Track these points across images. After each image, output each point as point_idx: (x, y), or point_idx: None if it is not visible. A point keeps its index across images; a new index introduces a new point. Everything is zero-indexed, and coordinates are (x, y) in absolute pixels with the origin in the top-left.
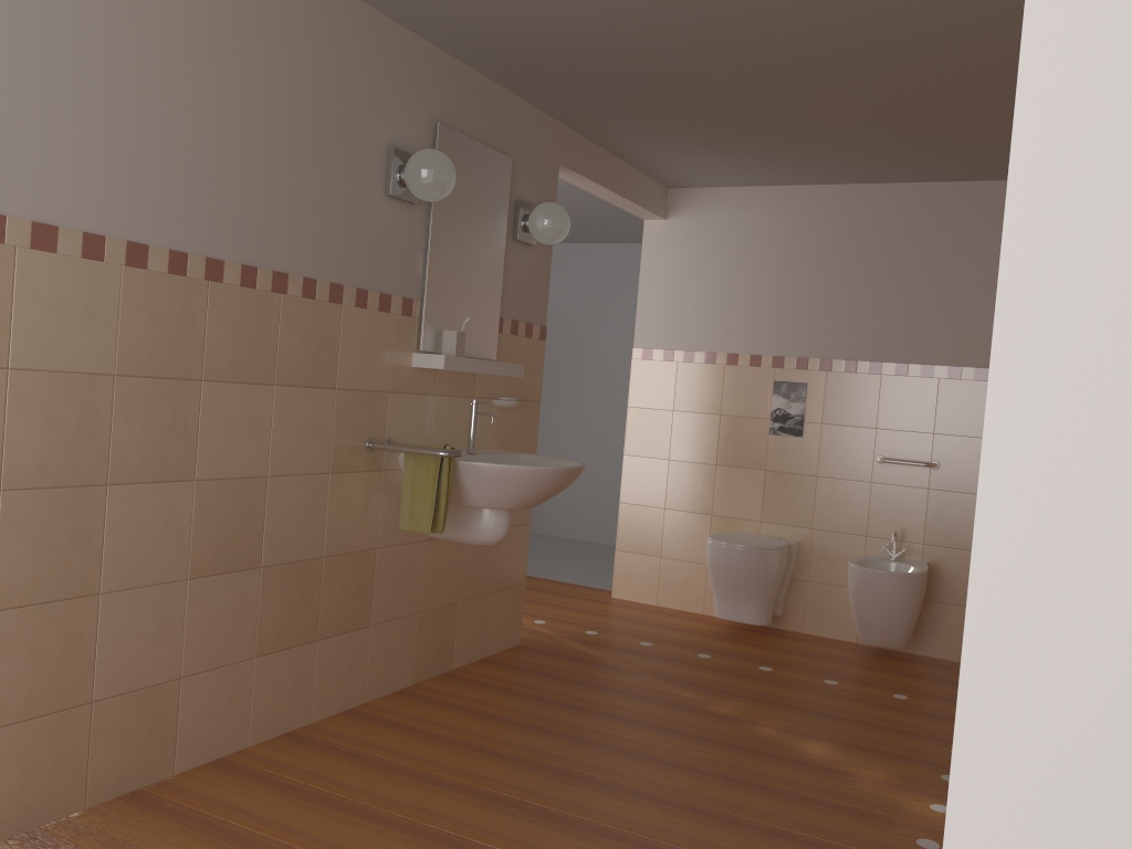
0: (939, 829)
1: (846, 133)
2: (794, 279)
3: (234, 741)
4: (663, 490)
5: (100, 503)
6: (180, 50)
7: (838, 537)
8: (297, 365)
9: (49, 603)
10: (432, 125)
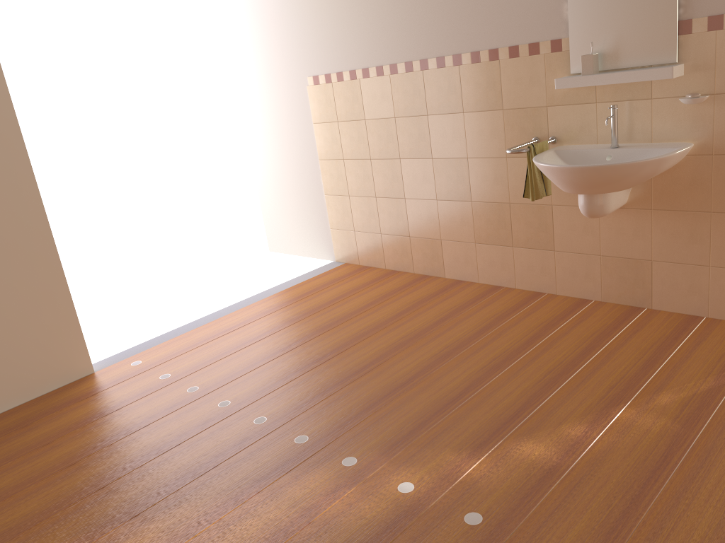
0: (369, 474)
1: None
2: None
3: (471, 277)
4: None
5: (399, 165)
6: None
7: None
8: (475, 100)
9: (390, 198)
10: None
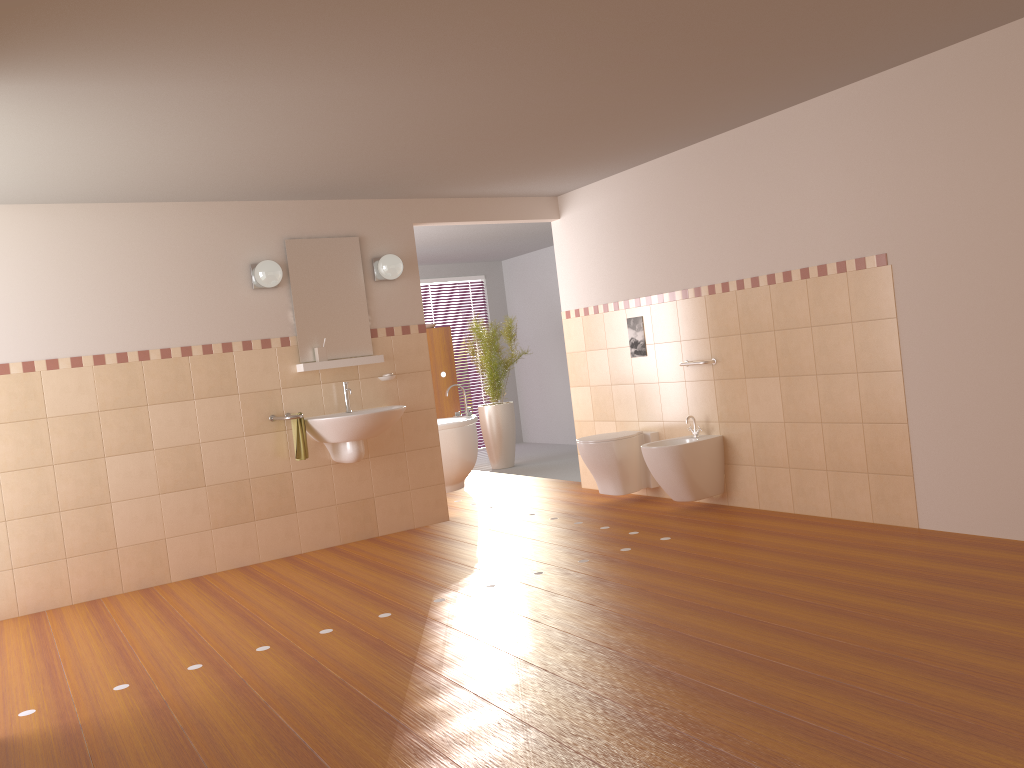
0: (463, 594)
1: (538, 158)
2: (623, 242)
3: (207, 568)
4: (591, 408)
5: (103, 465)
6: (104, 268)
7: (676, 425)
8: (208, 387)
9: (86, 507)
10: (283, 242)
